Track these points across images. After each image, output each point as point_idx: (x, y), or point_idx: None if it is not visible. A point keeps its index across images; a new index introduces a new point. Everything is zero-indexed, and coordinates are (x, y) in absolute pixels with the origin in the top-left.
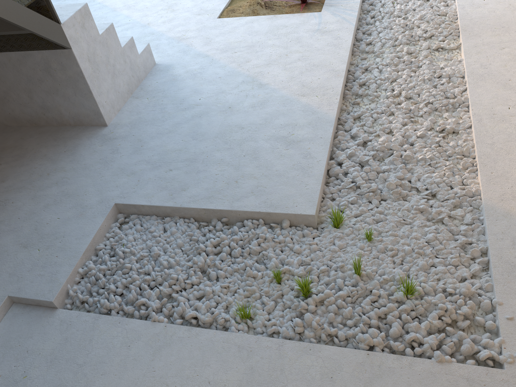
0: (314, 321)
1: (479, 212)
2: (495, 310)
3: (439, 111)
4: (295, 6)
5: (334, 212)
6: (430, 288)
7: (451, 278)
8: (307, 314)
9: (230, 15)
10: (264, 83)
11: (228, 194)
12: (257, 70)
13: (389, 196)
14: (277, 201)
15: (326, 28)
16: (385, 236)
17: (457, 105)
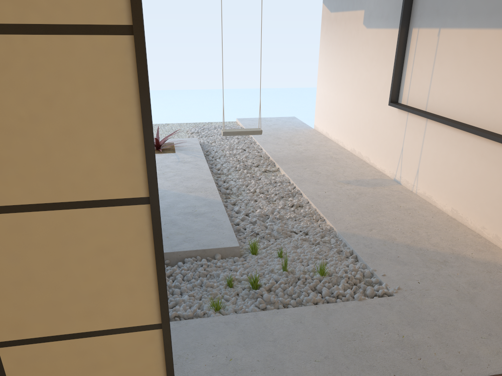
0: (271, 297)
1: (337, 238)
2: (373, 275)
3: (284, 198)
4: None
5: (249, 247)
6: (333, 270)
7: (341, 266)
8: (265, 294)
9: None
10: None
11: (165, 244)
12: None
13: (280, 236)
14: (207, 243)
15: (185, 160)
16: (289, 254)
17: (294, 194)
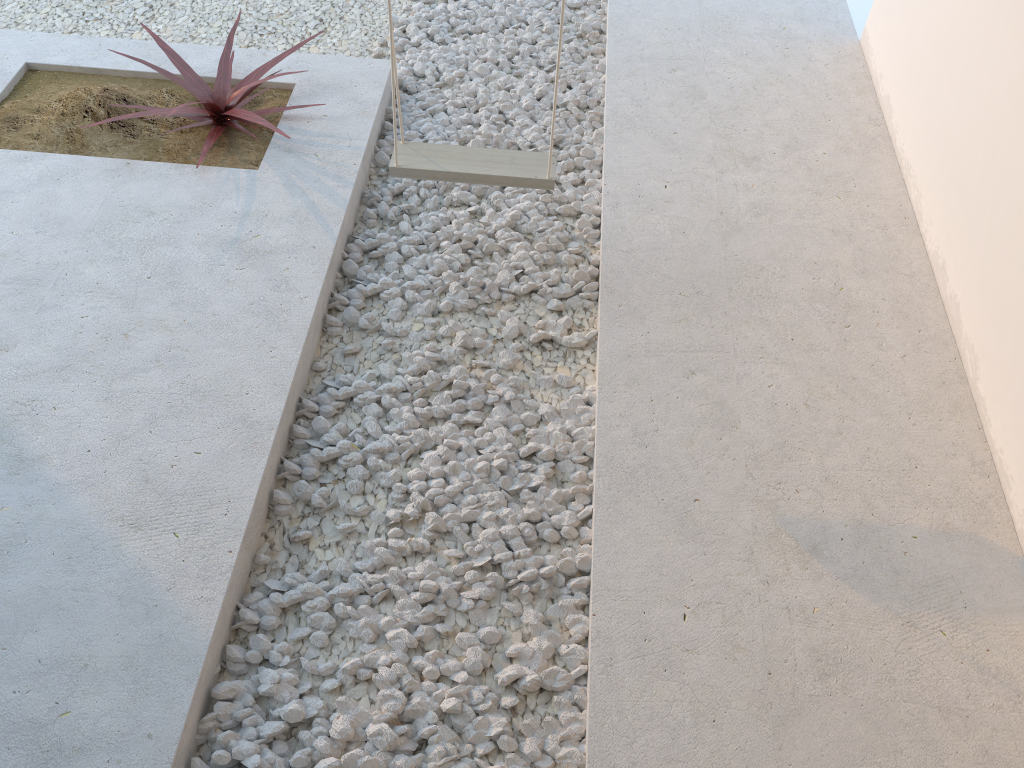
0: None
1: None
2: None
3: (514, 595)
4: (197, 129)
5: None
6: None
7: None
8: None
9: (2, 137)
10: (31, 454)
11: None
12: (23, 393)
13: None
14: None
15: (259, 238)
16: None
17: (561, 581)
